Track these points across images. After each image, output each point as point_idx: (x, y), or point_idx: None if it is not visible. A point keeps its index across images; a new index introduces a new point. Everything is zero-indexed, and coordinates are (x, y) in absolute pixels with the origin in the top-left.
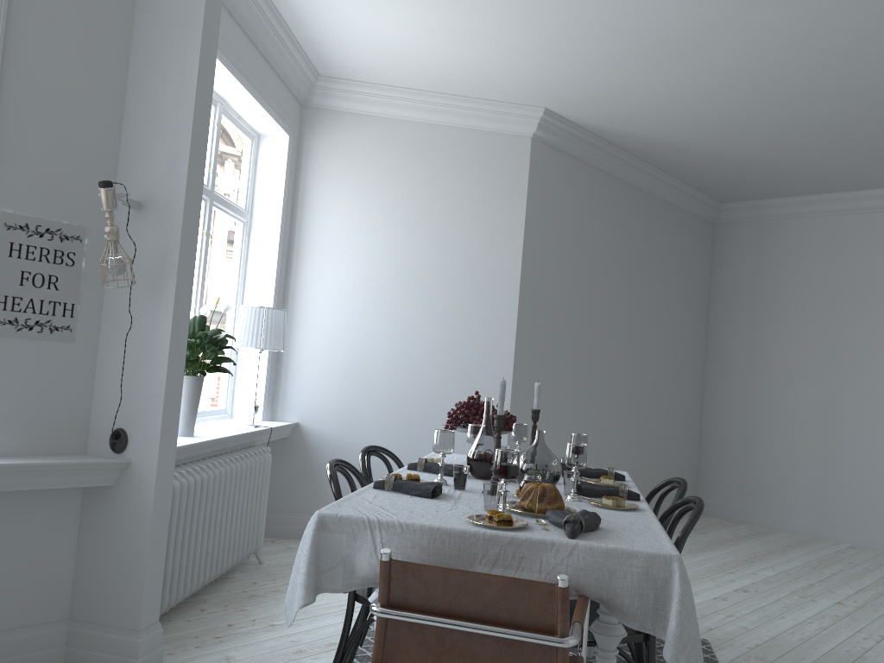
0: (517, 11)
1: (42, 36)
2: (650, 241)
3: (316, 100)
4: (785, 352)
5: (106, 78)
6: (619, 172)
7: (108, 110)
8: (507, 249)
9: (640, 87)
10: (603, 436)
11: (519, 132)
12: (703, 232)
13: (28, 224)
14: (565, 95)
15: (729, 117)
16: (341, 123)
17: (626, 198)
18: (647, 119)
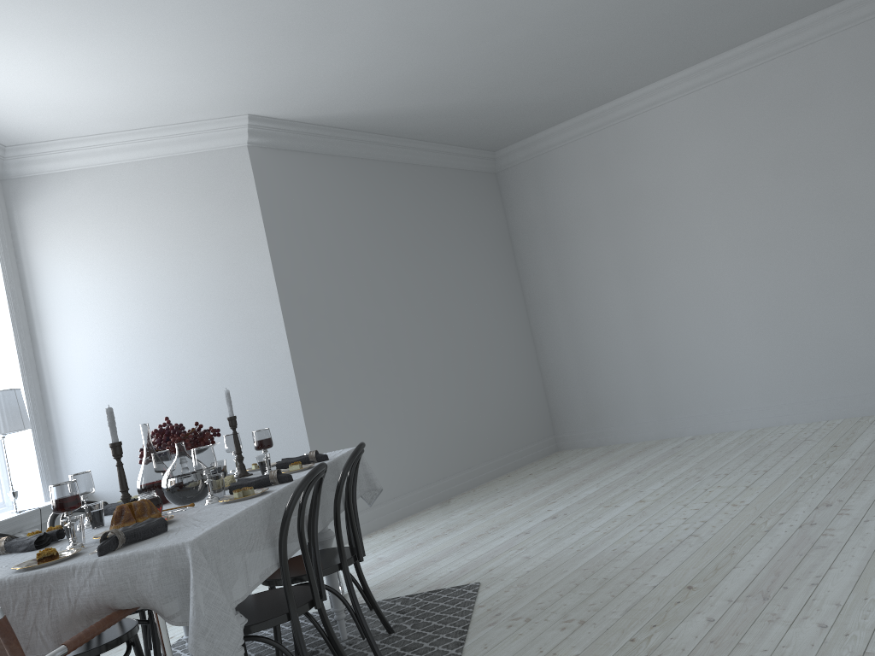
0: (131, 34)
1: None
2: (424, 208)
3: (13, 171)
4: (589, 275)
5: None
6: (364, 153)
7: None
8: (254, 260)
9: (316, 70)
10: (426, 407)
11: (233, 144)
12: (485, 184)
13: None
14: (254, 97)
15: (424, 74)
16: (48, 186)
17: (382, 176)
18: (351, 97)
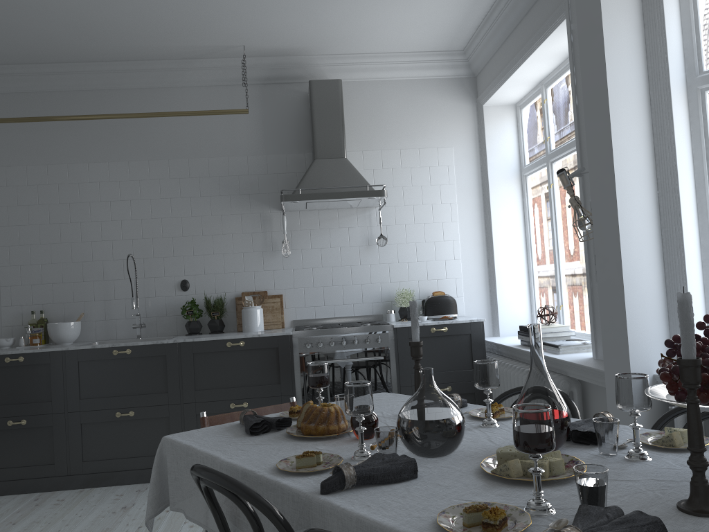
0: None
1: None
2: None
3: None
4: None
5: None
6: None
7: None
8: None
9: None
10: None
11: None
12: None
13: None
14: None
15: None
16: None
17: None
18: None
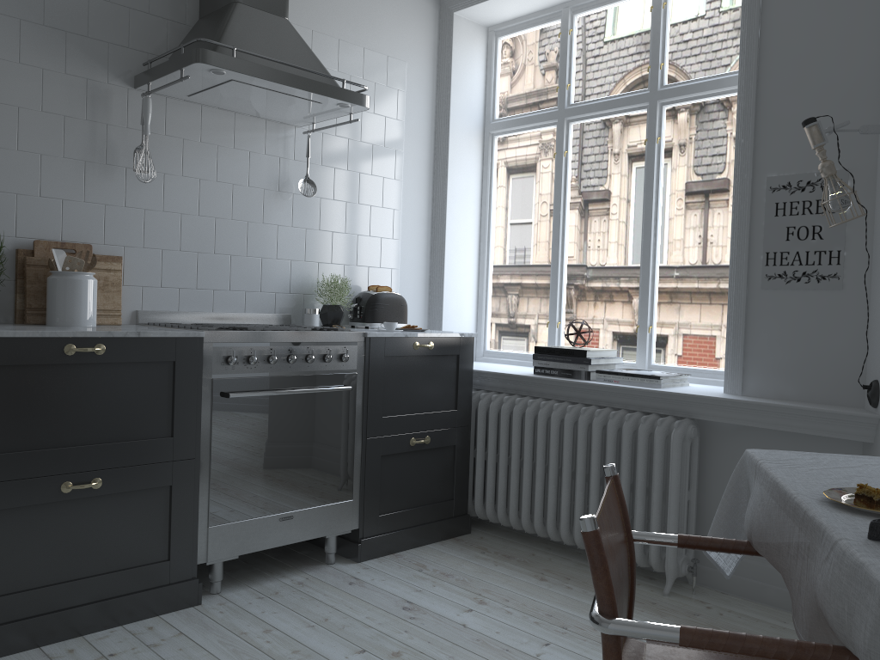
0: None
1: (792, 3)
2: None
3: None
4: None
5: (860, 5)
6: None
7: (864, 37)
8: None
9: None
10: None
11: None
12: None
13: (790, 182)
14: None
15: None
16: None
17: None
18: None
